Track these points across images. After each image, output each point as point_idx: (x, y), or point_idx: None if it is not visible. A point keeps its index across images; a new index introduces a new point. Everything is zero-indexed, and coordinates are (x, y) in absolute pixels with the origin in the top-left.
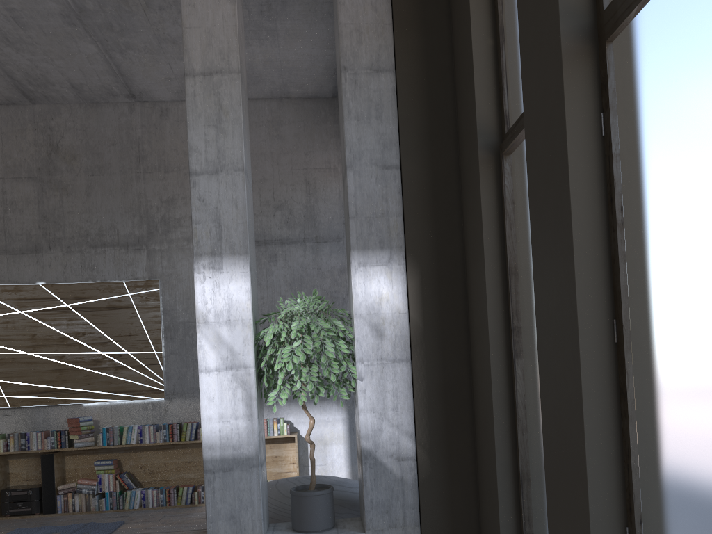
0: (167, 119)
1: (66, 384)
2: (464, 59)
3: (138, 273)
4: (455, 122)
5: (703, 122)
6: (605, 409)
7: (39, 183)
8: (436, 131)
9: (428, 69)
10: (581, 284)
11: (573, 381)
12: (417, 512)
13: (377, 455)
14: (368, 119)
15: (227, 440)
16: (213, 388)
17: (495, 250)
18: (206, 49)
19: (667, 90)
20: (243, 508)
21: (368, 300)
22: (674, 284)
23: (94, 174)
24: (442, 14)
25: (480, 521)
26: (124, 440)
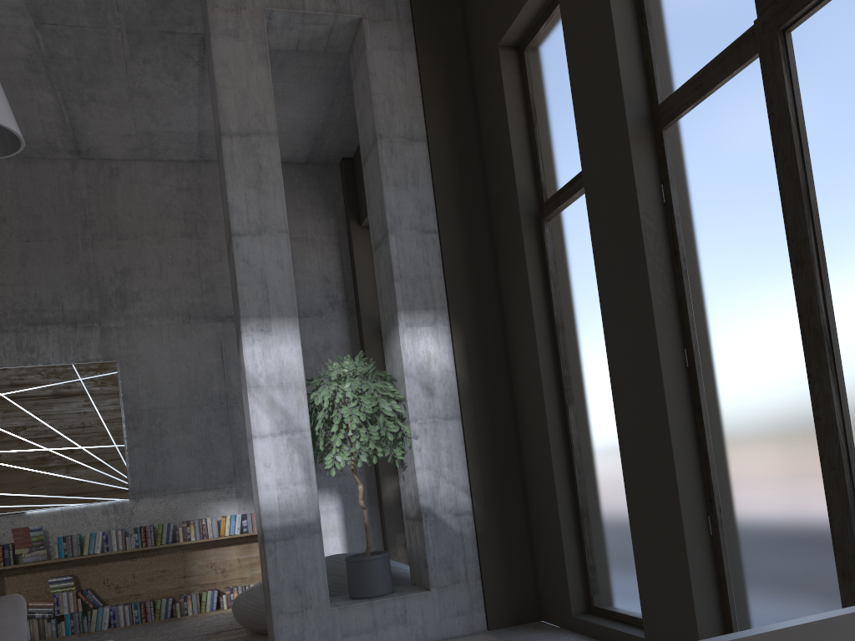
0: (118, 179)
1: (4, 489)
2: (497, 133)
3: (90, 354)
4: (485, 191)
5: (757, 192)
6: (684, 421)
7: None
8: (469, 199)
9: (457, 141)
10: (659, 321)
11: (656, 401)
12: (478, 565)
13: (437, 511)
14: (405, 186)
15: (287, 507)
16: (268, 454)
17: (542, 307)
18: (241, 110)
19: (723, 168)
20: (307, 577)
21: (417, 360)
22: (740, 313)
23: (29, 240)
24: (466, 90)
25: (535, 568)
26: (87, 549)
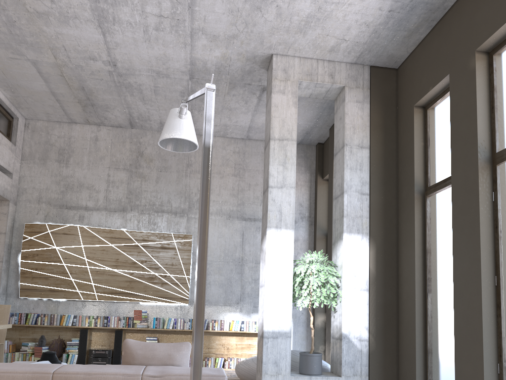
0: None
1: (132, 290)
2: (407, 148)
3: (180, 229)
4: (396, 176)
5: None
6: (490, 312)
7: (130, 173)
8: (387, 179)
9: (385, 149)
10: (483, 260)
11: (476, 300)
12: (367, 368)
13: (350, 337)
14: (355, 170)
15: (276, 322)
16: (271, 294)
17: (420, 240)
18: (281, 128)
19: None
20: (281, 358)
21: (350, 258)
22: None
23: (161, 171)
24: (393, 124)
25: (398, 376)
26: (166, 326)
